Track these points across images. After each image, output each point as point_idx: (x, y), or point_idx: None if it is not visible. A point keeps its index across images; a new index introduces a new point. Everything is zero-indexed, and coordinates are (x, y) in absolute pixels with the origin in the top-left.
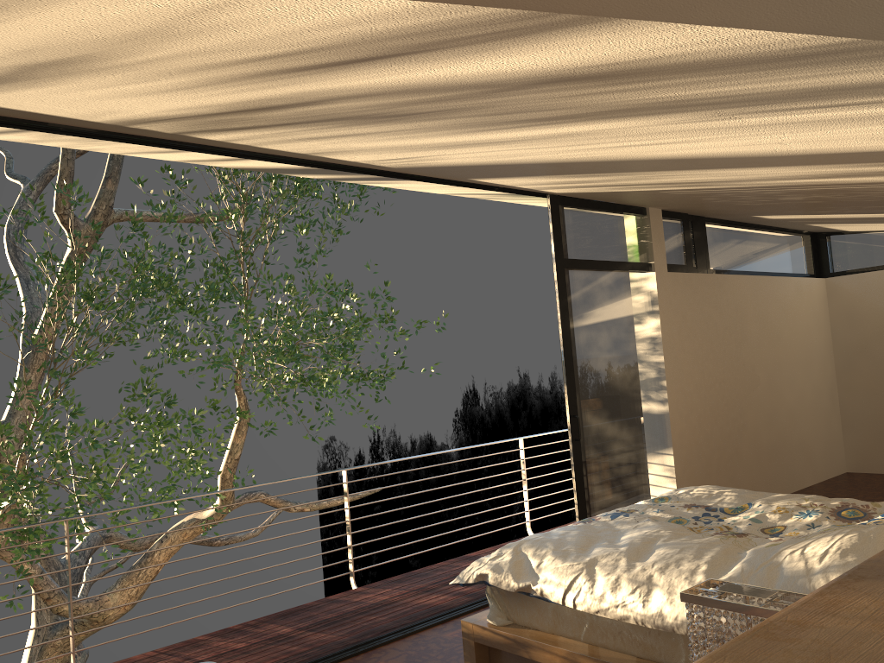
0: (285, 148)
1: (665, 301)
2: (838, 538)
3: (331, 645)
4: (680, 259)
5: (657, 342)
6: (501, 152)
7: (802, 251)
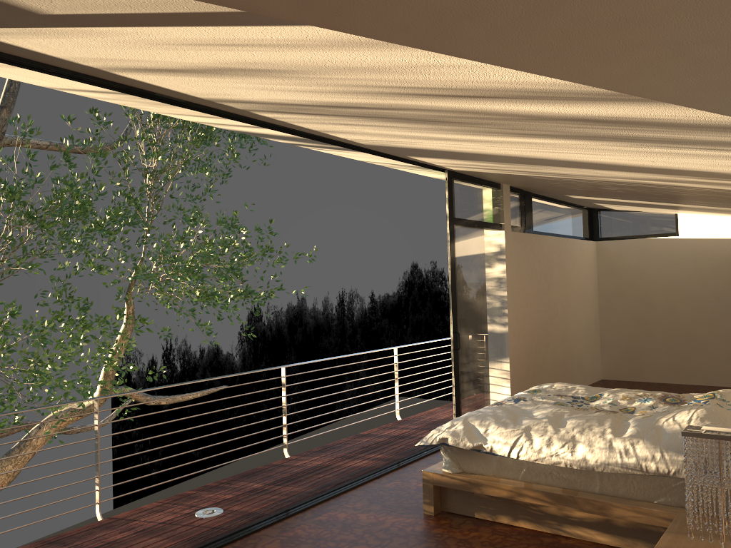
0: (308, 126)
1: (509, 252)
2: (693, 411)
3: (303, 494)
4: (518, 222)
5: (503, 281)
6: (464, 145)
7: (583, 221)
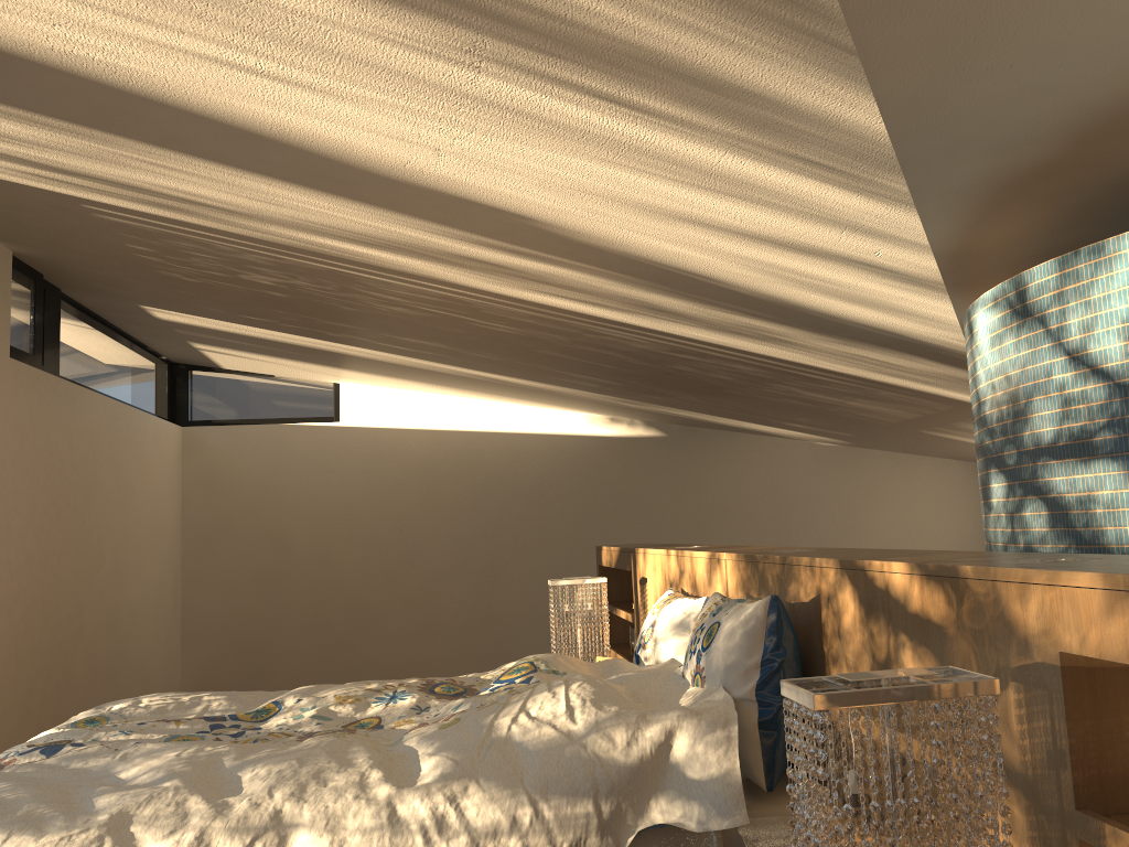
0: None
1: (1, 405)
2: (564, 690)
3: None
4: (27, 343)
5: None
6: None
7: (159, 384)
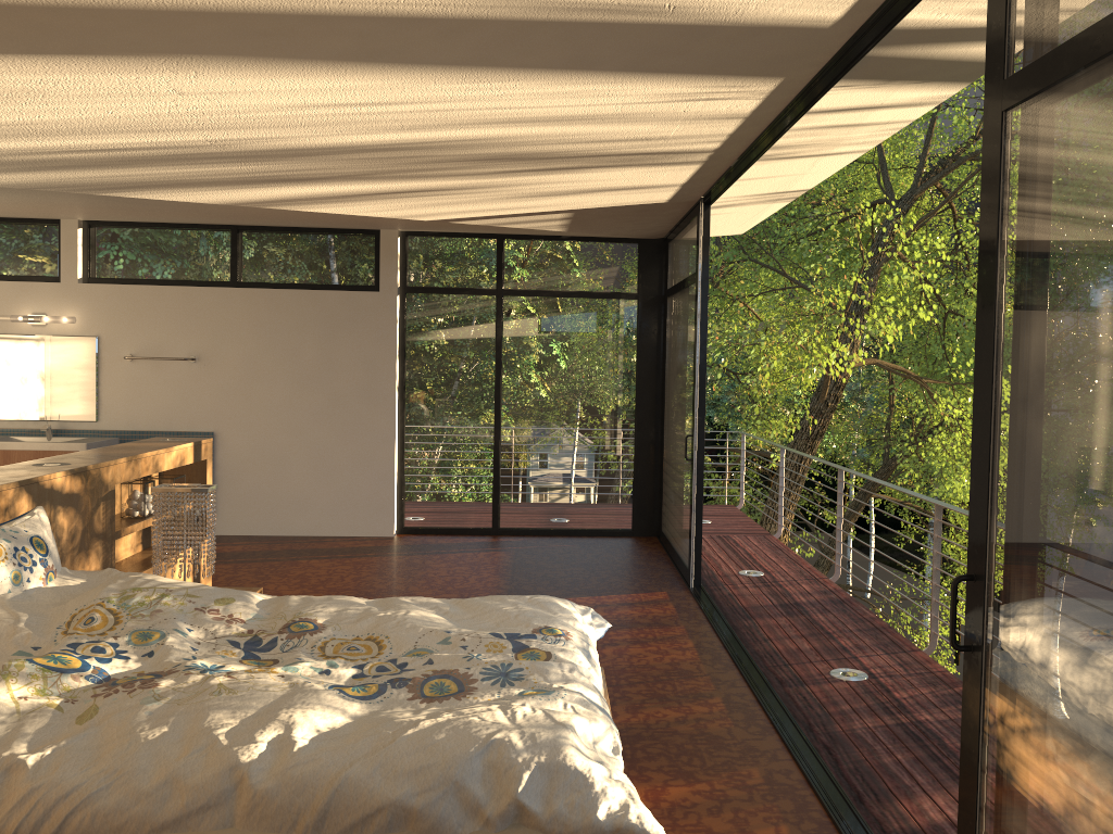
0: (724, 127)
1: None
2: (149, 577)
3: (822, 719)
4: None
5: None
6: (554, 103)
7: None
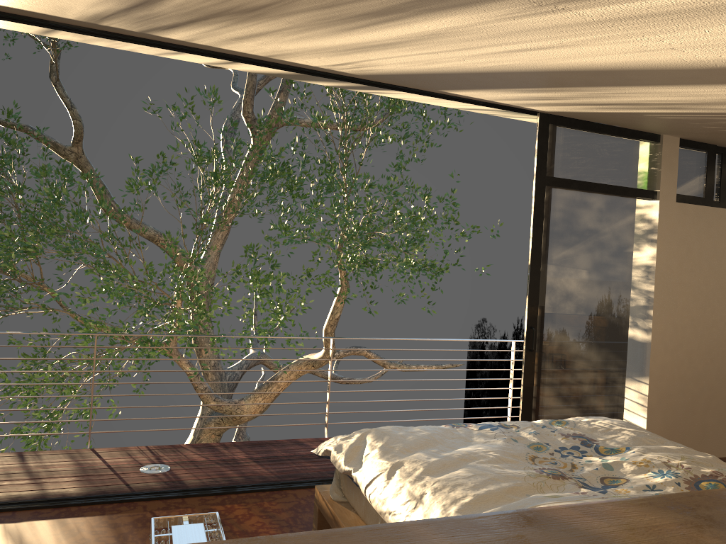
0: (241, 50)
1: (666, 231)
2: None
3: (255, 478)
4: (697, 191)
5: (650, 271)
6: (412, 57)
7: None
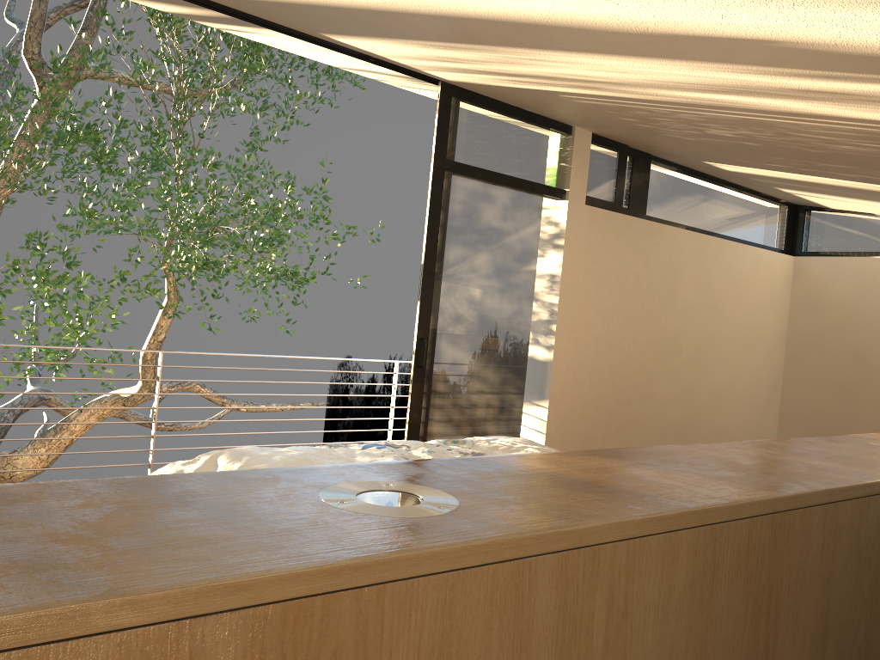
0: None
1: (574, 237)
2: None
3: None
4: (607, 195)
5: (555, 280)
6: None
7: (774, 222)
